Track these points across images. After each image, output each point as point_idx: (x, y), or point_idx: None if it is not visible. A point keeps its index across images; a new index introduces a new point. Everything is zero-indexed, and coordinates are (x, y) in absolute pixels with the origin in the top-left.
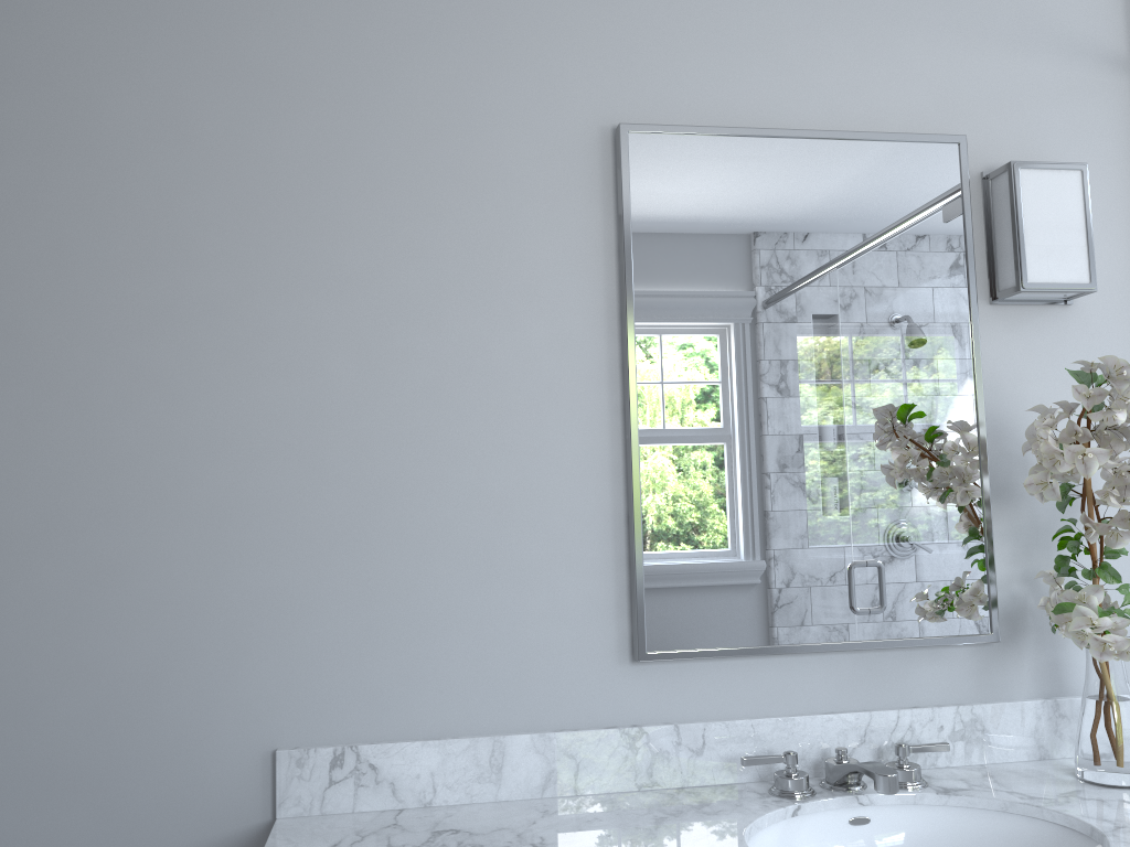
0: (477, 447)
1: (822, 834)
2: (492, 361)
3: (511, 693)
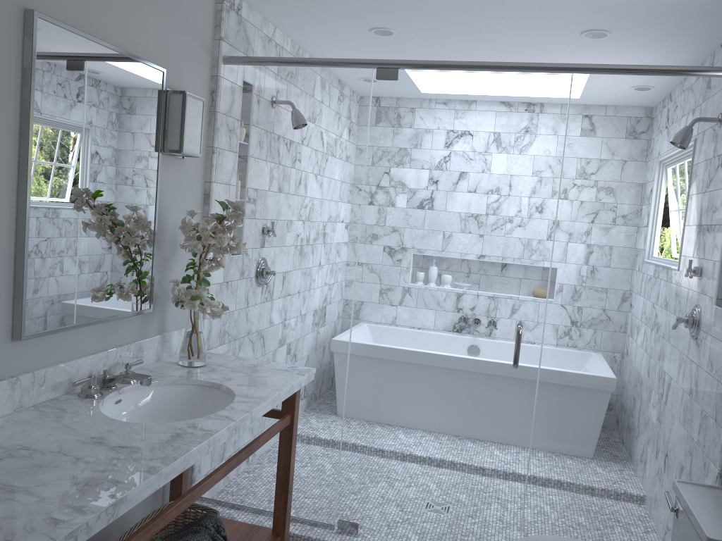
0: None
1: (107, 411)
2: None
3: None
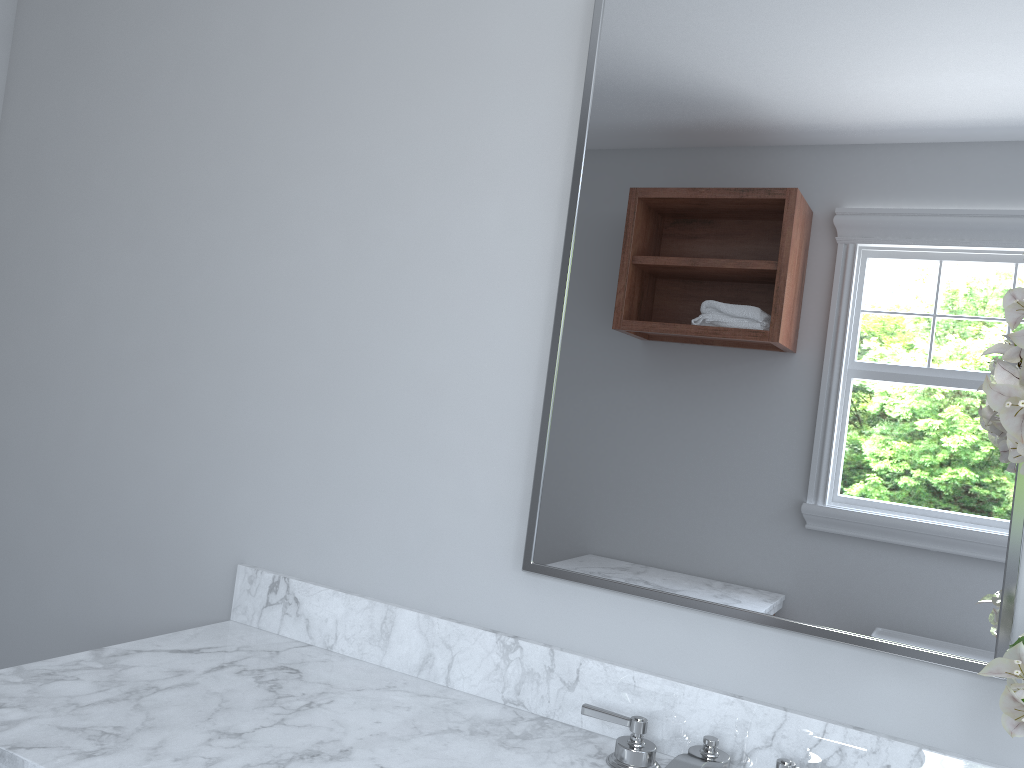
0: (423, 326)
1: None
2: (448, 242)
3: (414, 569)
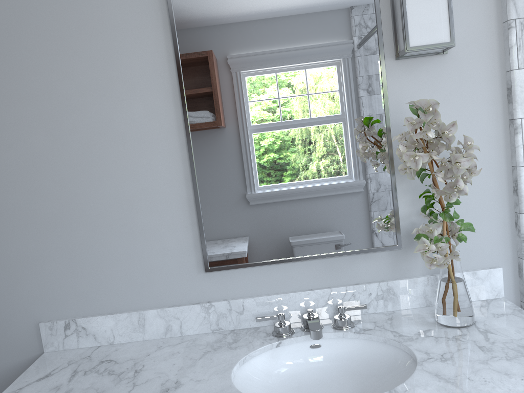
0: (114, 172)
1: (295, 353)
2: (115, 127)
3: (146, 290)
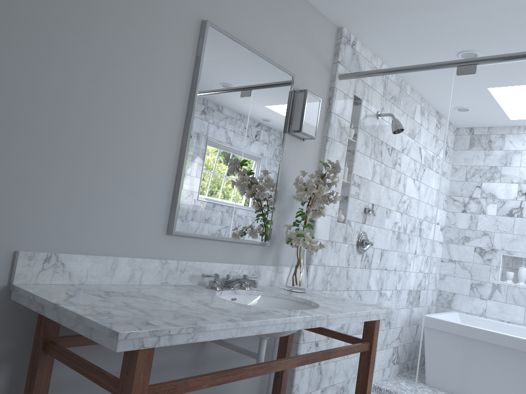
0: (130, 131)
1: None
2: (142, 97)
3: (122, 239)
